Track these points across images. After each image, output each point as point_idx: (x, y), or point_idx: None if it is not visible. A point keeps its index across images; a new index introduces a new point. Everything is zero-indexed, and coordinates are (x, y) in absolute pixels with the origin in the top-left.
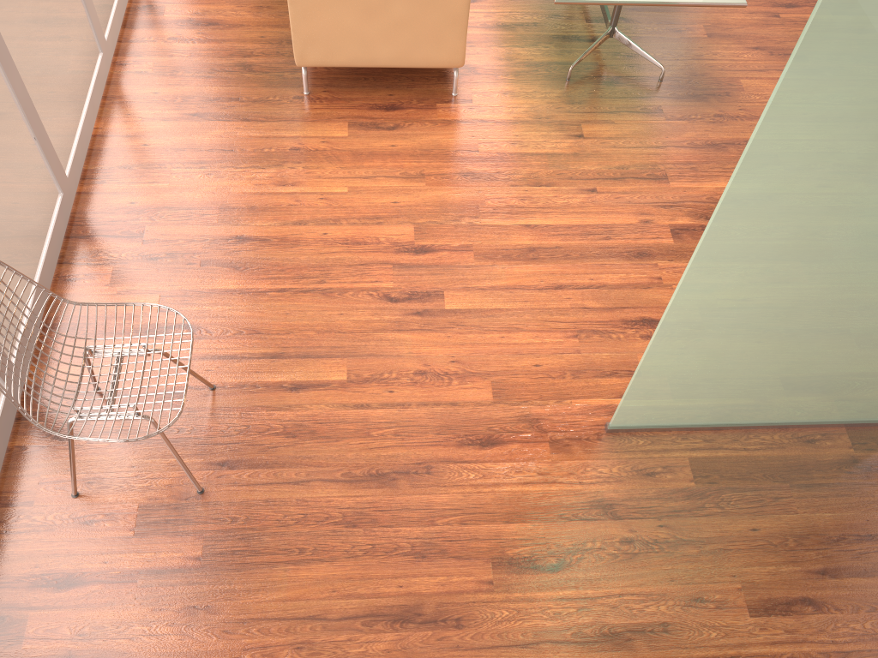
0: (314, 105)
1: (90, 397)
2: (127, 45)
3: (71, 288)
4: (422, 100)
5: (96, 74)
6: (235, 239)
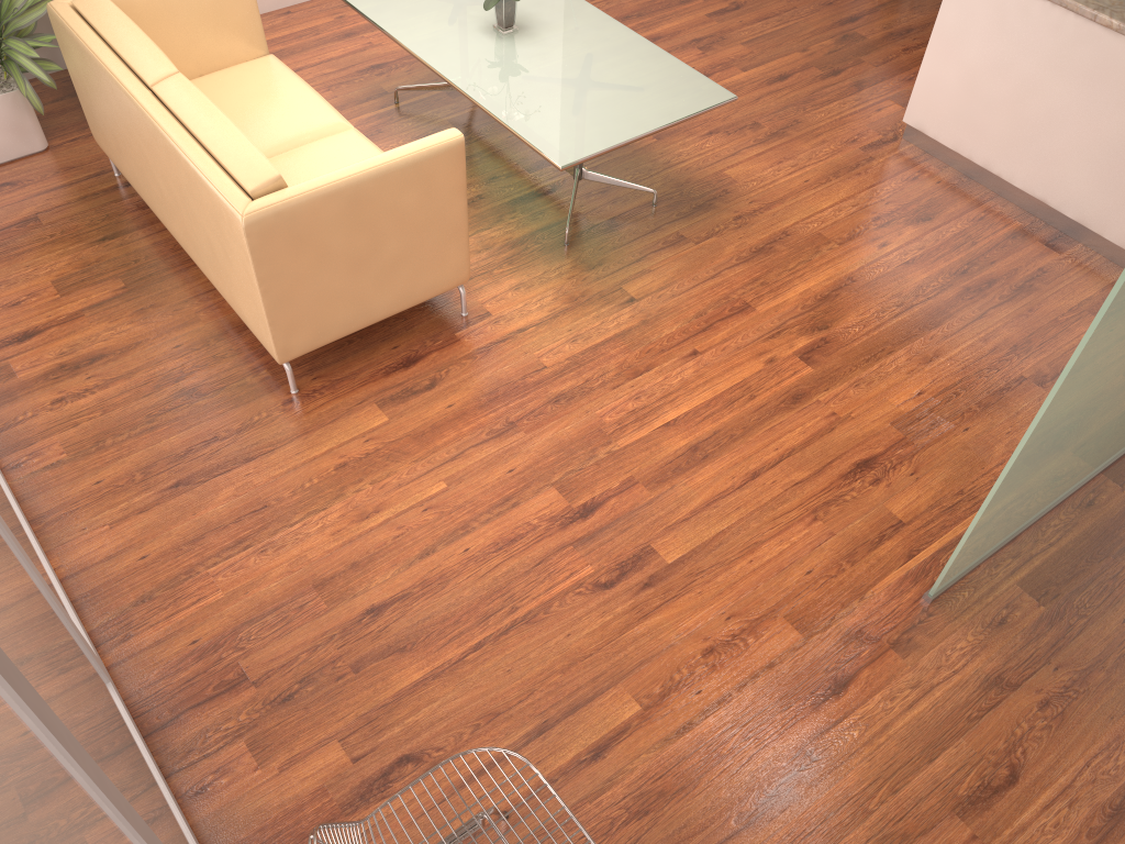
0: (317, 402)
1: None
2: (1, 438)
3: (211, 801)
4: (435, 337)
5: (11, 497)
6: (367, 615)
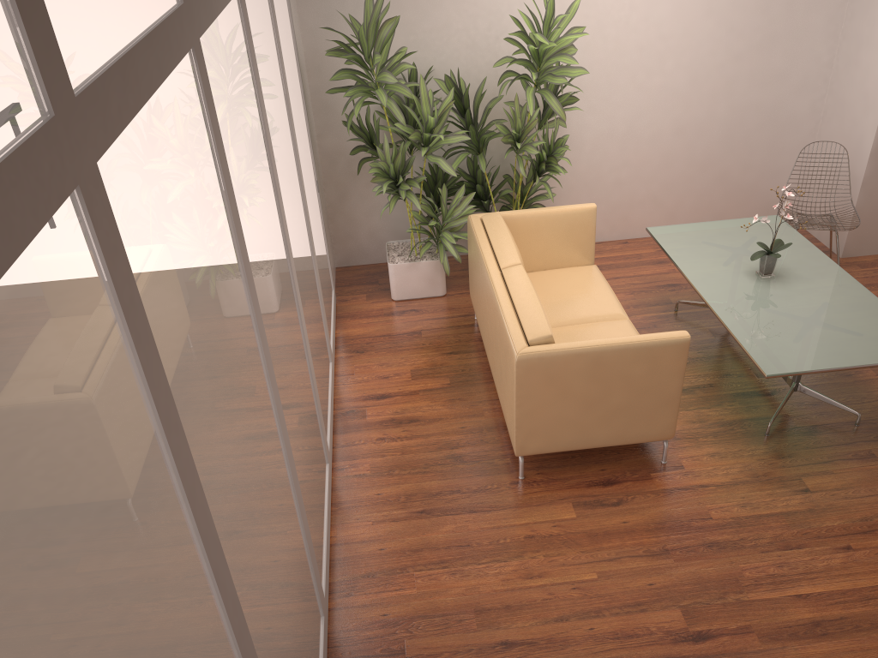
0: (533, 489)
1: None
2: (341, 450)
3: None
4: (634, 471)
5: (327, 484)
6: (500, 645)
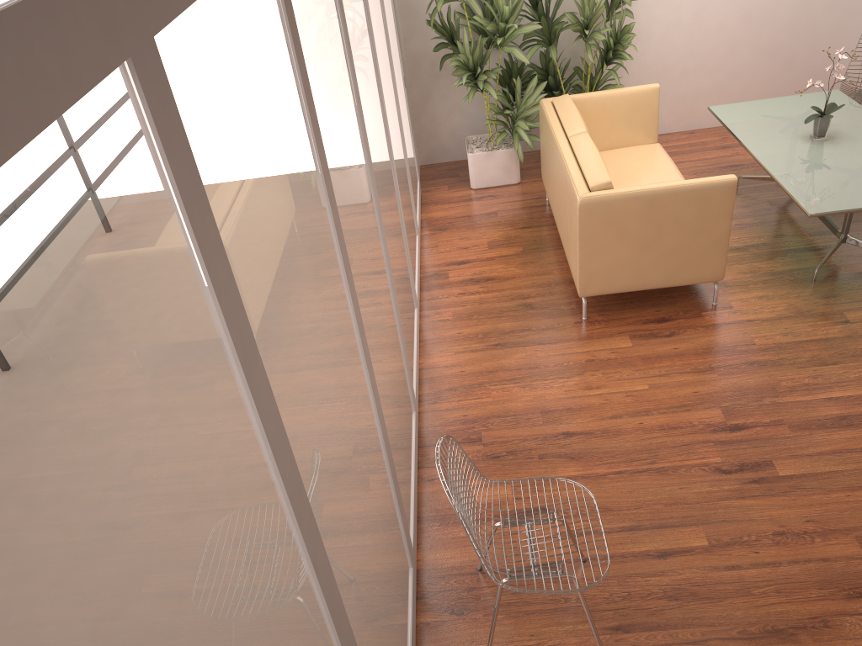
0: (594, 326)
1: (474, 575)
2: (427, 302)
3: (433, 486)
4: (687, 311)
5: (416, 323)
6: (562, 435)
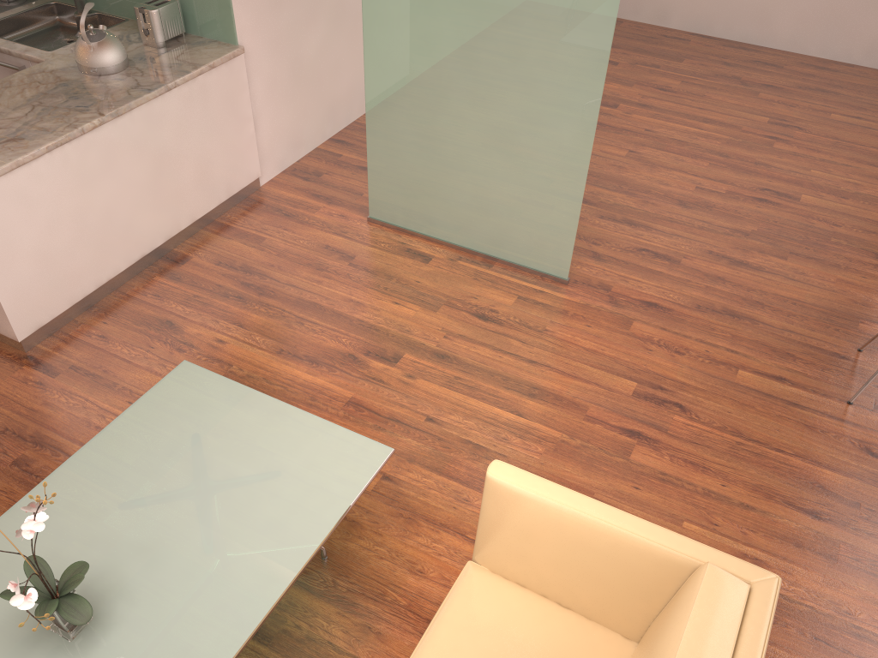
0: None
1: None
2: None
3: None
4: None
5: None
6: (821, 517)
